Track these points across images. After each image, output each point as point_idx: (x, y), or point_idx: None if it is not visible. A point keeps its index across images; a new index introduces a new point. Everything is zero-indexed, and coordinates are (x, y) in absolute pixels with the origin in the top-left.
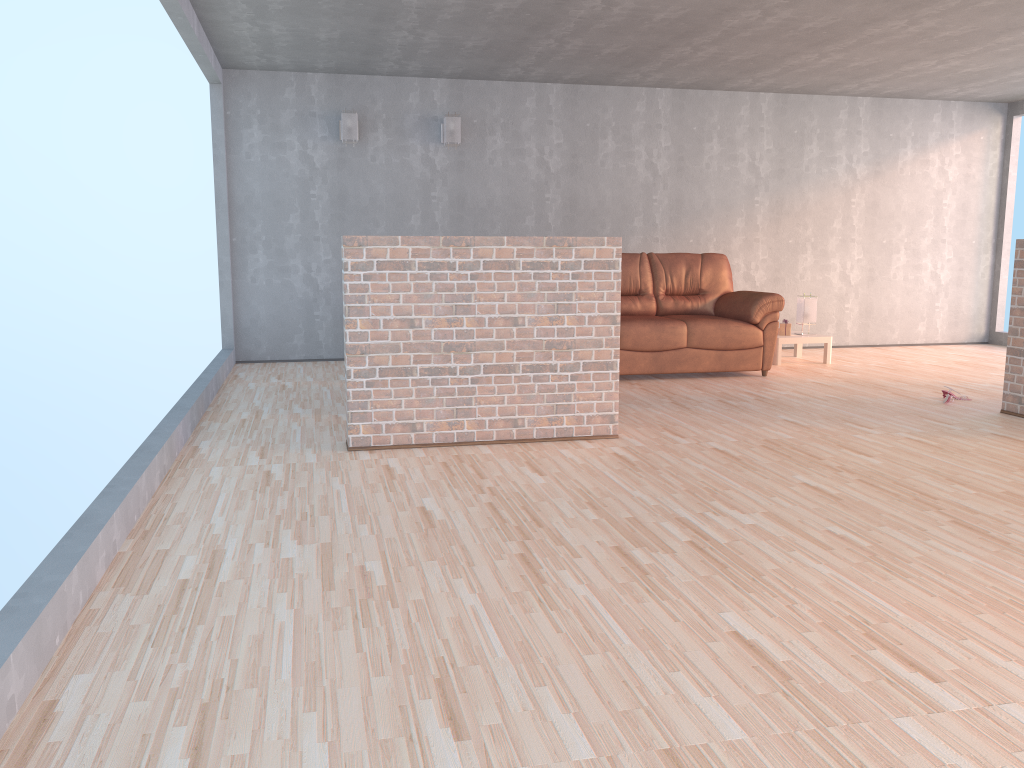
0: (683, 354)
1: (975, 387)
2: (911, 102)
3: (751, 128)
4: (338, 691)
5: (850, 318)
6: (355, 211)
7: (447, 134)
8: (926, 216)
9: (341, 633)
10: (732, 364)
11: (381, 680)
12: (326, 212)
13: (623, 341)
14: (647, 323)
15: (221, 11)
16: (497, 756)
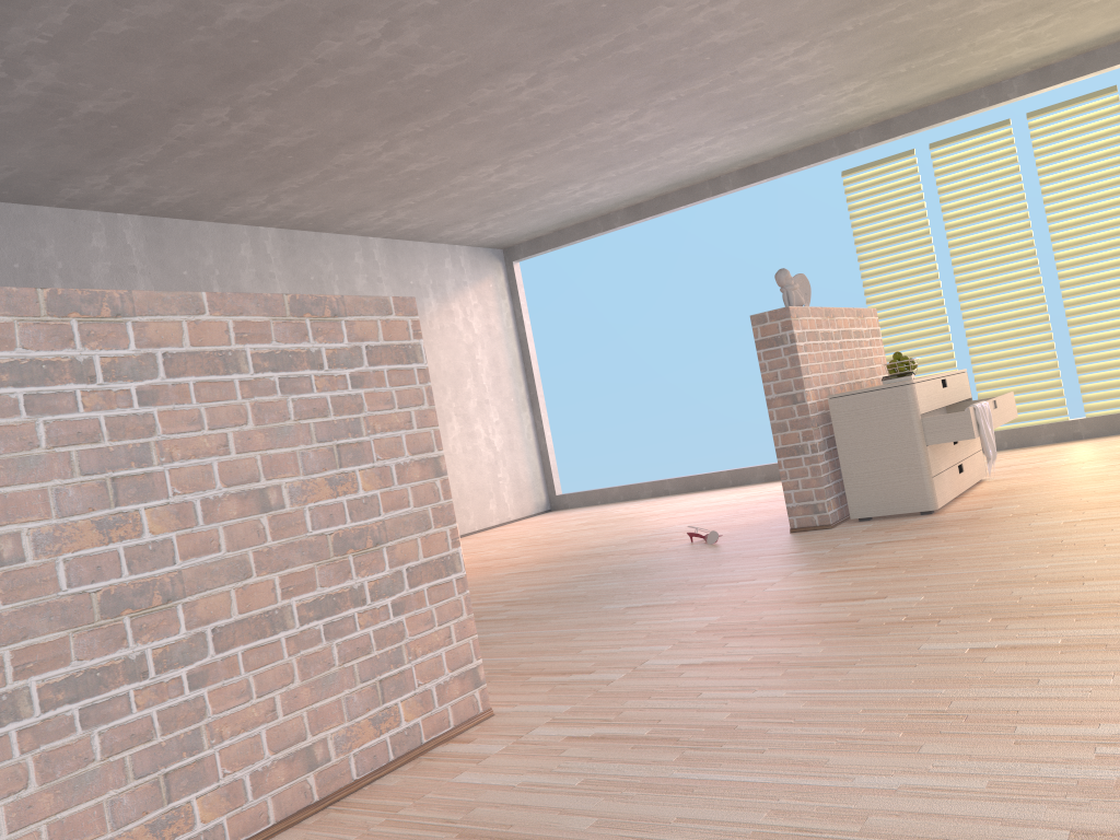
0: None
1: (680, 529)
2: (421, 245)
3: (259, 273)
4: None
5: None
6: None
7: None
8: (466, 374)
9: None
10: None
11: None
12: None
13: None
14: None
15: None
16: None
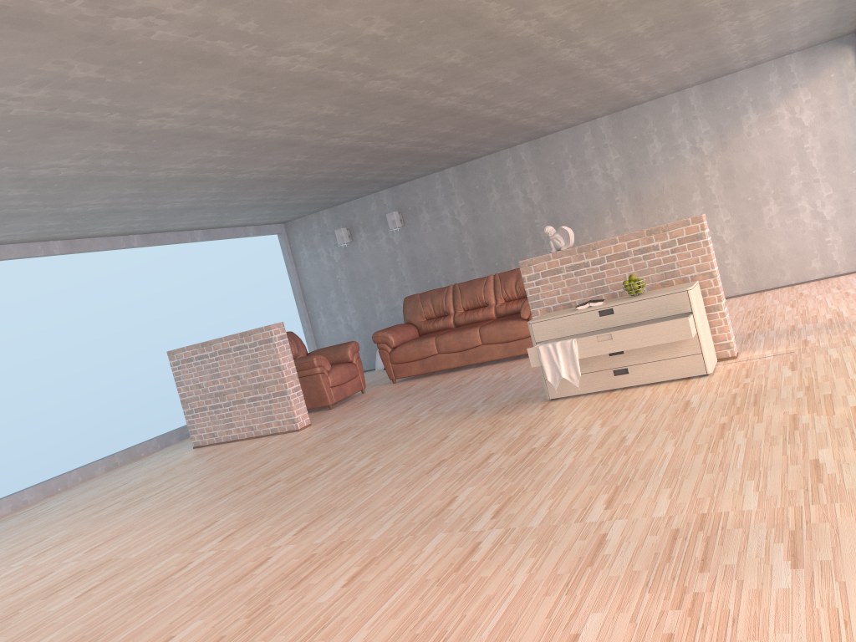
0: (480, 349)
1: None
2: (740, 73)
3: (596, 147)
4: None
5: (734, 271)
6: (360, 281)
7: (389, 224)
8: (789, 164)
9: None
10: (516, 350)
11: None
12: (346, 286)
13: (439, 348)
14: (452, 333)
15: (203, 227)
16: None
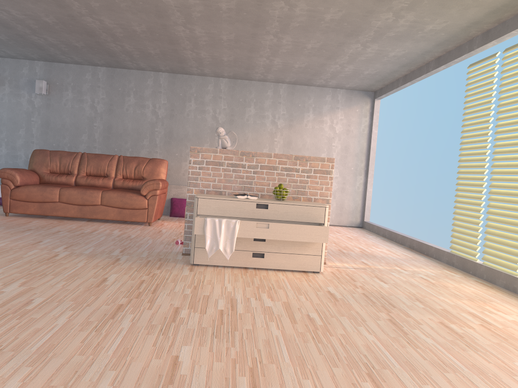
0: (98, 208)
1: None
2: (312, 88)
3: (214, 96)
4: None
5: None
6: None
7: (36, 88)
8: (321, 151)
9: None
10: (128, 217)
11: None
12: None
13: (61, 197)
14: (77, 189)
15: None
16: None
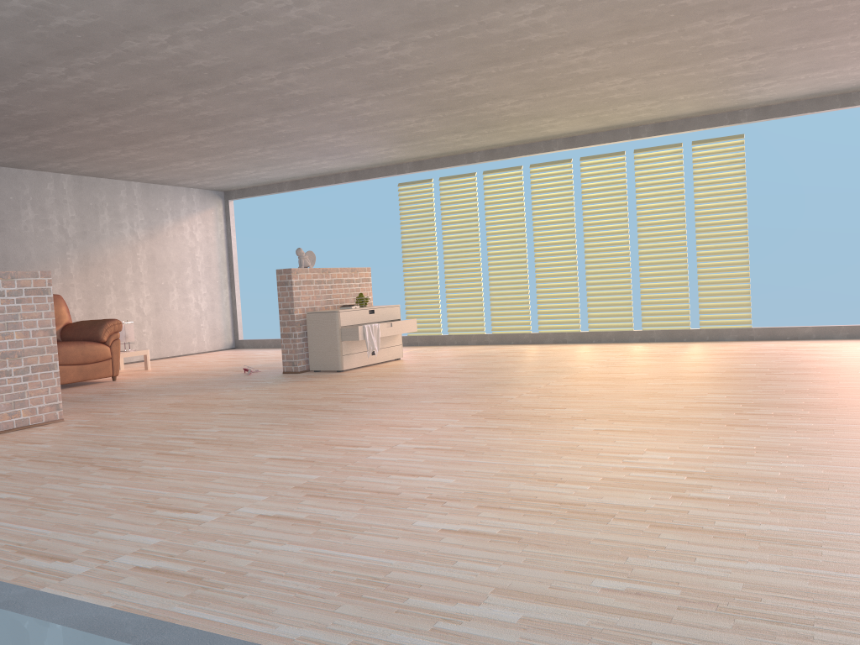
0: None
1: (256, 366)
2: (167, 187)
3: (57, 200)
4: (96, 525)
5: (148, 339)
6: None
7: None
8: (187, 265)
9: (48, 515)
10: (91, 374)
11: (114, 515)
12: None
13: None
14: None
15: None
16: (225, 509)
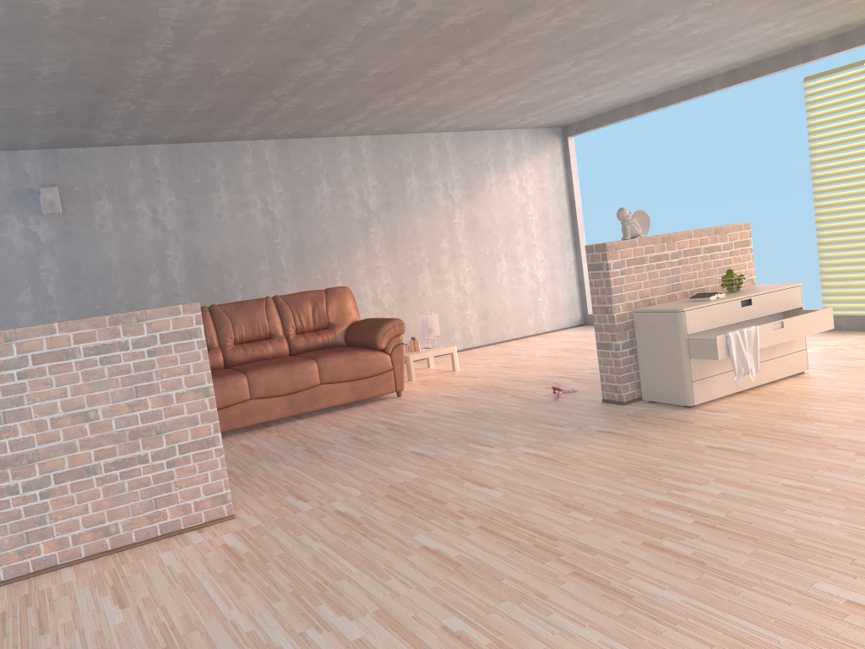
0: (318, 391)
1: (579, 375)
2: (487, 133)
3: (355, 168)
4: None
5: (472, 323)
6: None
7: (45, 205)
8: (517, 227)
9: None
10: (367, 391)
11: None
12: None
13: (255, 390)
14: (277, 368)
15: None
16: None
